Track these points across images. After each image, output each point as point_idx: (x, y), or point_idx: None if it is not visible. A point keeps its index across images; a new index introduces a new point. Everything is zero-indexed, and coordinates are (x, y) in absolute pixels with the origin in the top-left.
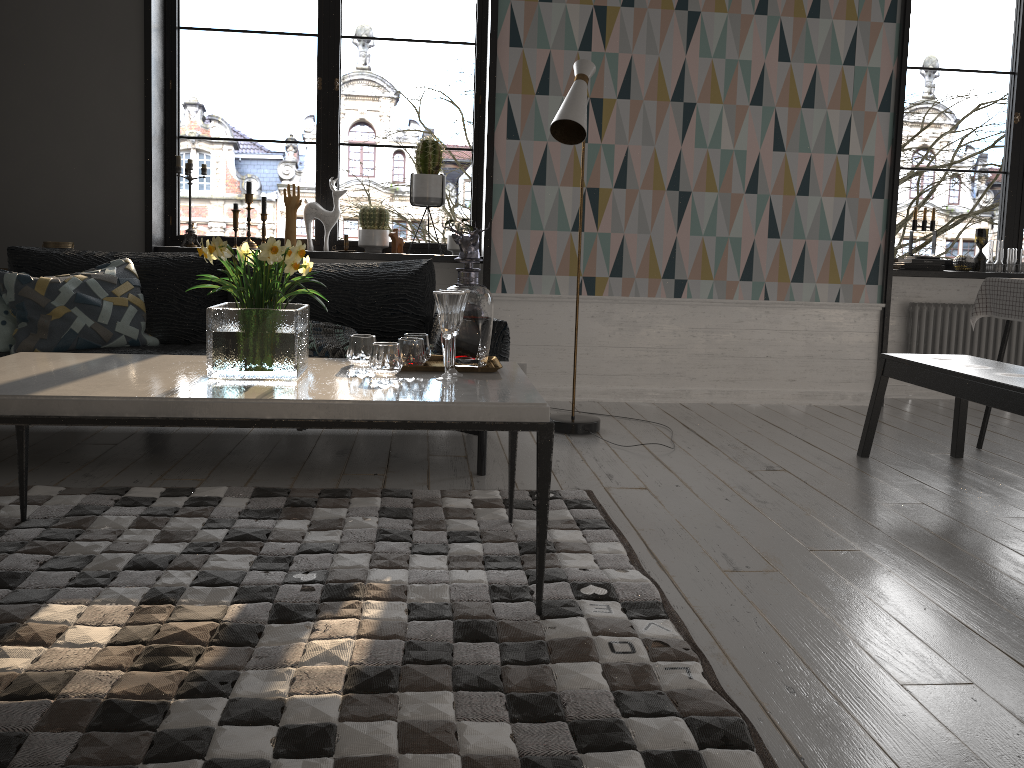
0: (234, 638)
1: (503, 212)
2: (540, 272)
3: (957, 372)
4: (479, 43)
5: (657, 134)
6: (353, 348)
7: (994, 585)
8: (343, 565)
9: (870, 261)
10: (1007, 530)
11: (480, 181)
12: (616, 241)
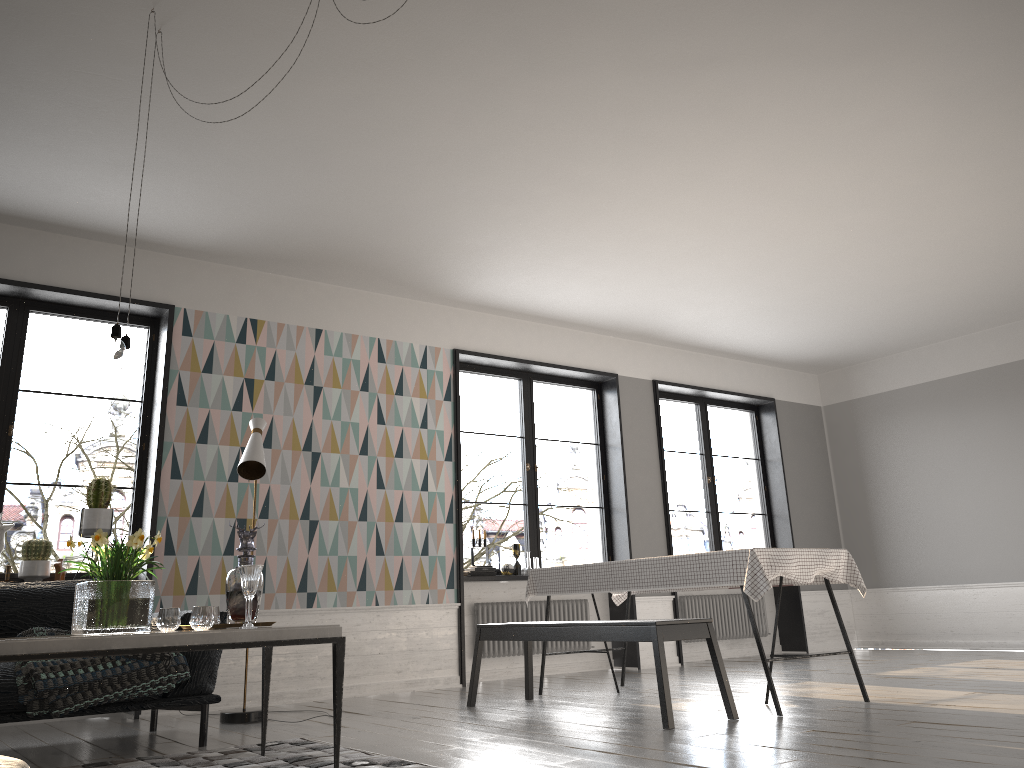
0: None
1: (165, 540)
2: (195, 592)
3: (530, 623)
4: (146, 401)
5: (292, 475)
6: (165, 616)
7: (578, 734)
8: None
9: (448, 570)
10: (575, 718)
11: (140, 515)
12: (260, 562)
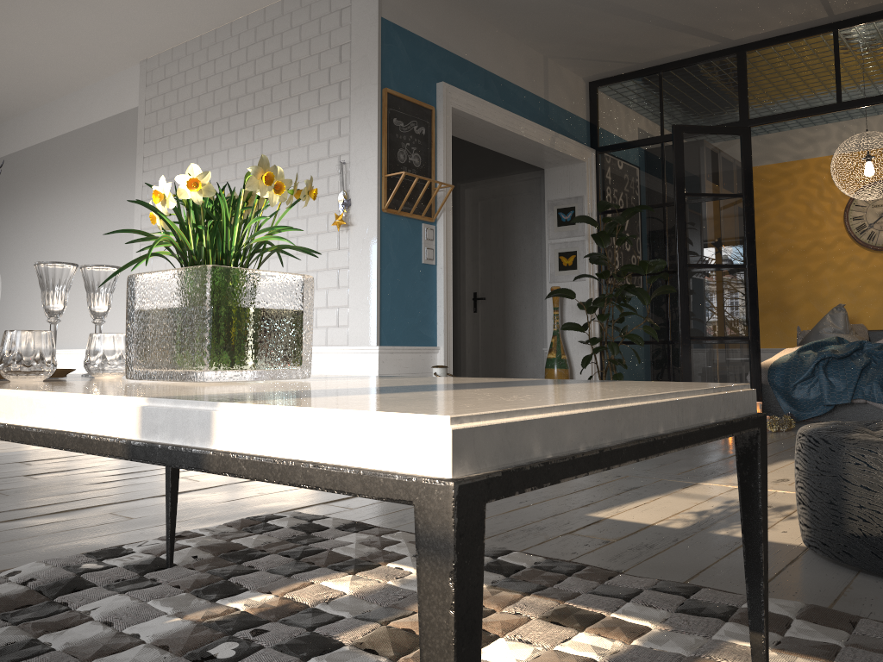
0: (393, 611)
1: None
2: None
3: None
4: None
5: None
6: (55, 350)
7: None
8: (159, 652)
9: None
10: None
11: None
12: None
